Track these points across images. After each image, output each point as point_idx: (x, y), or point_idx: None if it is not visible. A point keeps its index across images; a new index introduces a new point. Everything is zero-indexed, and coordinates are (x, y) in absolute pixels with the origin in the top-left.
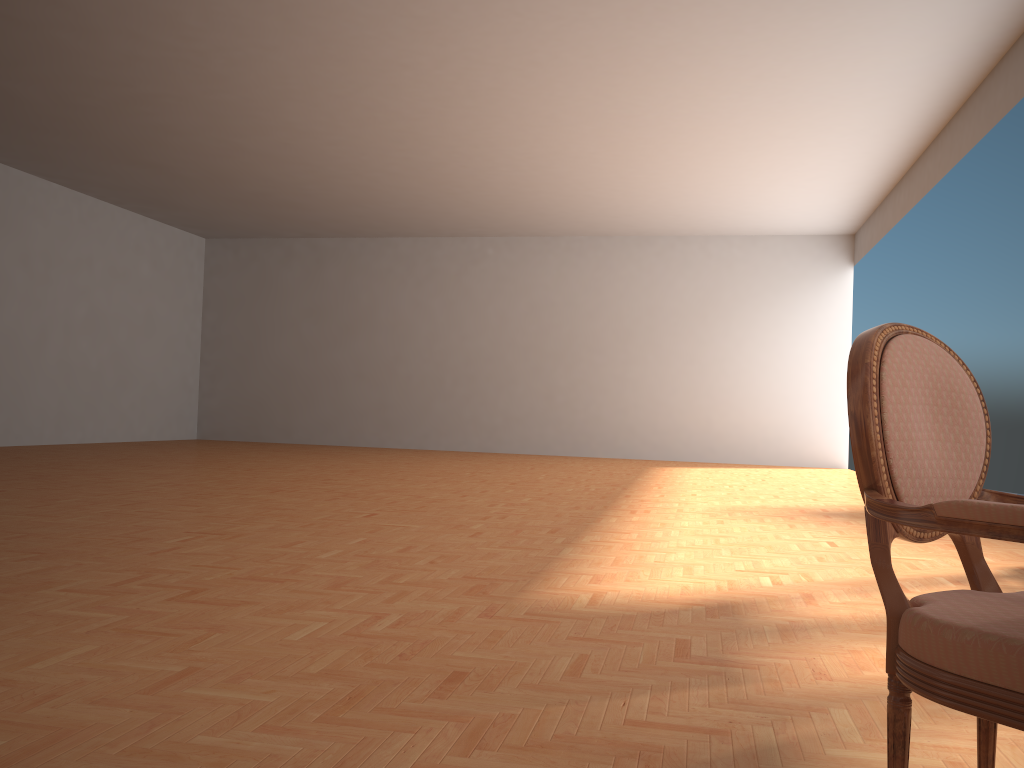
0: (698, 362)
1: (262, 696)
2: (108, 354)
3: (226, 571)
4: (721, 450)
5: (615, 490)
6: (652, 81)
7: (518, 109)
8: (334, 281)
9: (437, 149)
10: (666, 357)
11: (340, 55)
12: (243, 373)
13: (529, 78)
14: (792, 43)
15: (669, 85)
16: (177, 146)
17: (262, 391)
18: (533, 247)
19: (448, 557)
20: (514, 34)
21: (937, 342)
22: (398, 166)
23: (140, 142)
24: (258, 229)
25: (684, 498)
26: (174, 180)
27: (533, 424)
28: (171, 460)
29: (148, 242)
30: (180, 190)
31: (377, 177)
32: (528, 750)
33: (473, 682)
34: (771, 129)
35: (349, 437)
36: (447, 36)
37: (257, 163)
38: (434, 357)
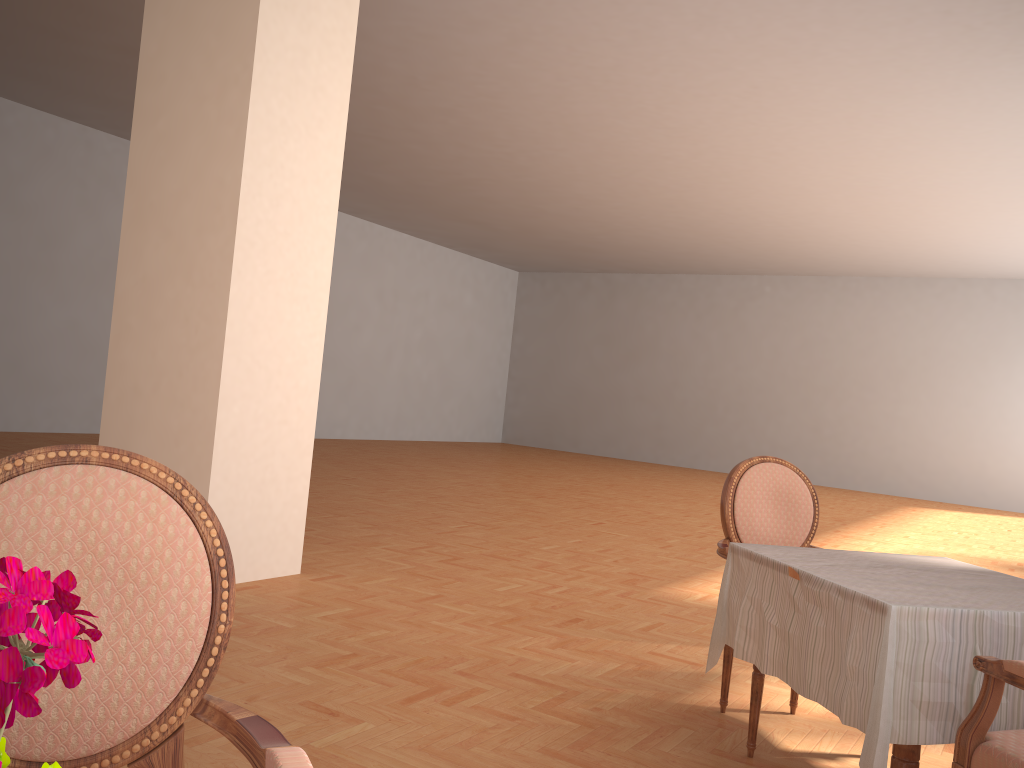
0: (974, 405)
1: (469, 611)
2: (435, 369)
3: (478, 549)
4: (994, 496)
5: (832, 525)
6: (887, 162)
7: (769, 183)
8: (623, 312)
9: (704, 211)
10: (940, 398)
11: (613, 152)
12: (542, 389)
13: (773, 163)
14: (1014, 133)
15: (905, 165)
16: (494, 210)
17: (556, 405)
18: (809, 286)
19: (630, 559)
20: (752, 135)
21: (791, 466)
22: (673, 223)
23: (466, 208)
24: (561, 266)
25: (890, 539)
26: (492, 232)
27: (798, 454)
28: (473, 462)
29: (472, 277)
30: (497, 238)
31: (656, 230)
32: (585, 652)
33: (582, 624)
34: (1023, 195)
35: (627, 451)
36: (697, 138)
37: (556, 221)
38: (708, 385)
